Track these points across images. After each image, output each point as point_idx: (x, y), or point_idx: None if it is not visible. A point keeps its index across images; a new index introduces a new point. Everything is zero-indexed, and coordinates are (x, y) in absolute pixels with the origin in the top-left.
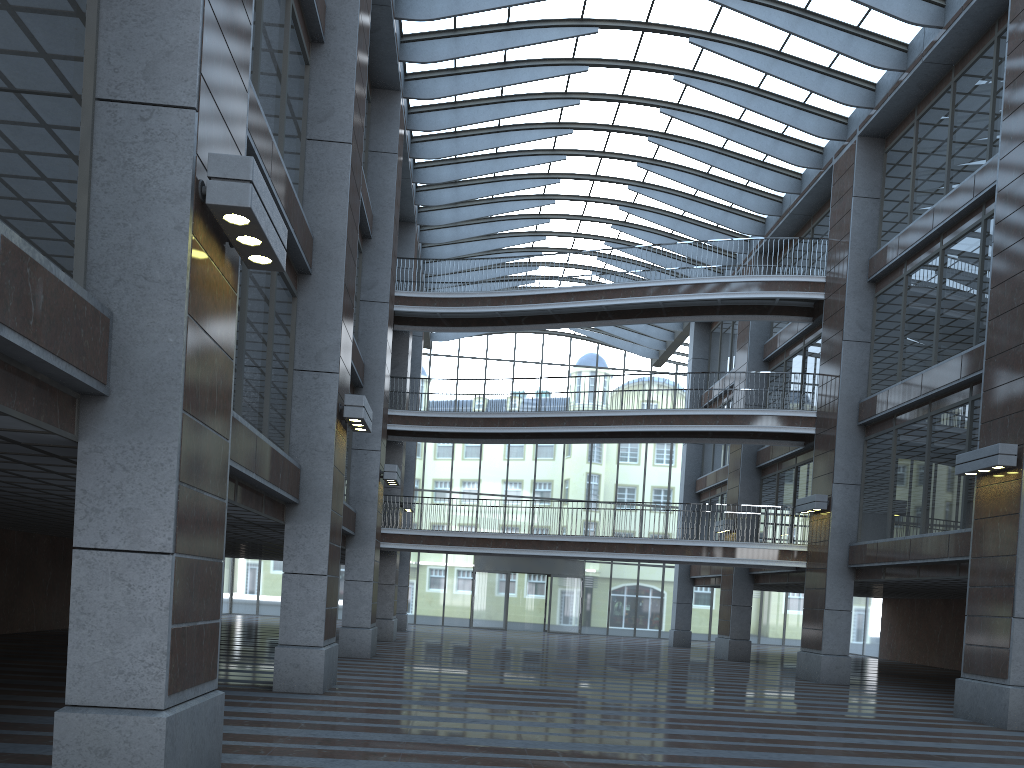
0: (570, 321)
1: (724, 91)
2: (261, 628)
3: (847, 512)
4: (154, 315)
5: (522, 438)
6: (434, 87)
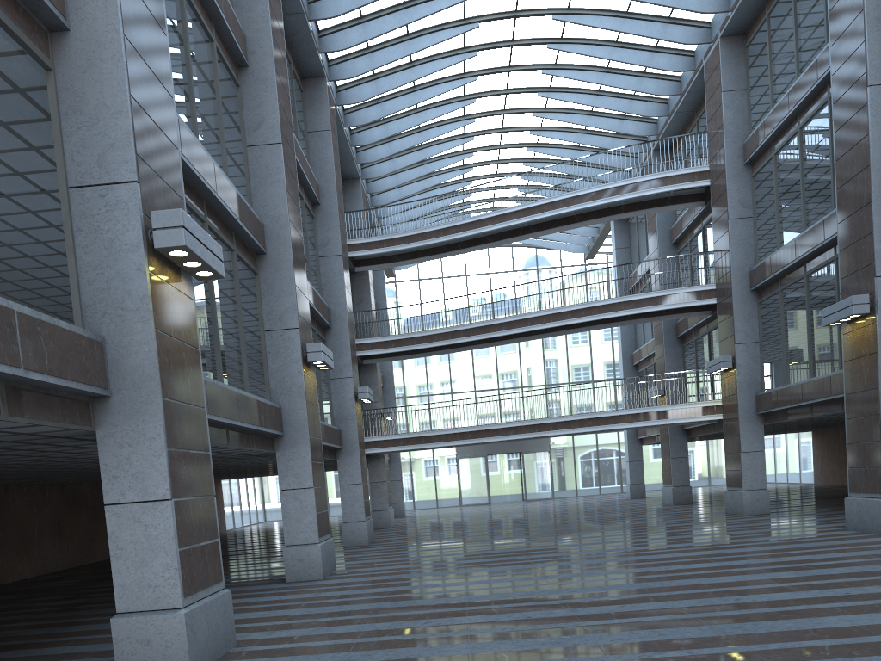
0: (498, 239)
1: (598, 20)
2: None
3: (750, 367)
4: (132, 334)
5: (472, 345)
6: (353, 67)
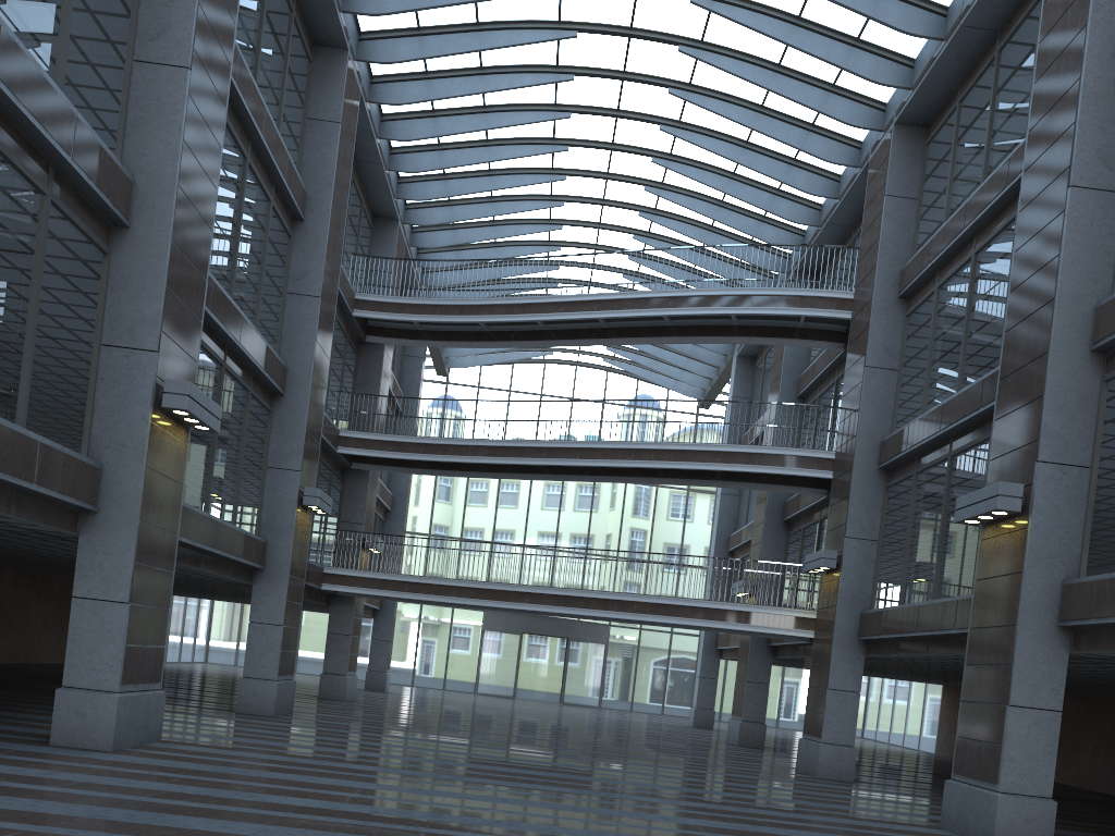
0: (565, 338)
1: (738, 66)
2: (208, 678)
3: (860, 573)
4: None
5: (503, 472)
6: (393, 49)
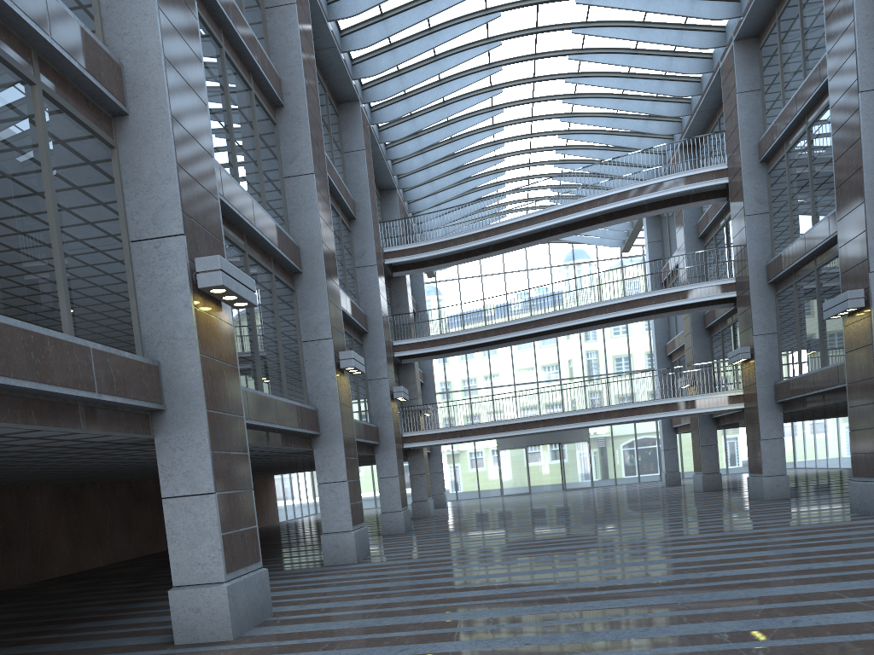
0: (527, 241)
1: (615, 31)
2: None
3: (769, 357)
4: (181, 358)
5: (504, 342)
6: (385, 89)
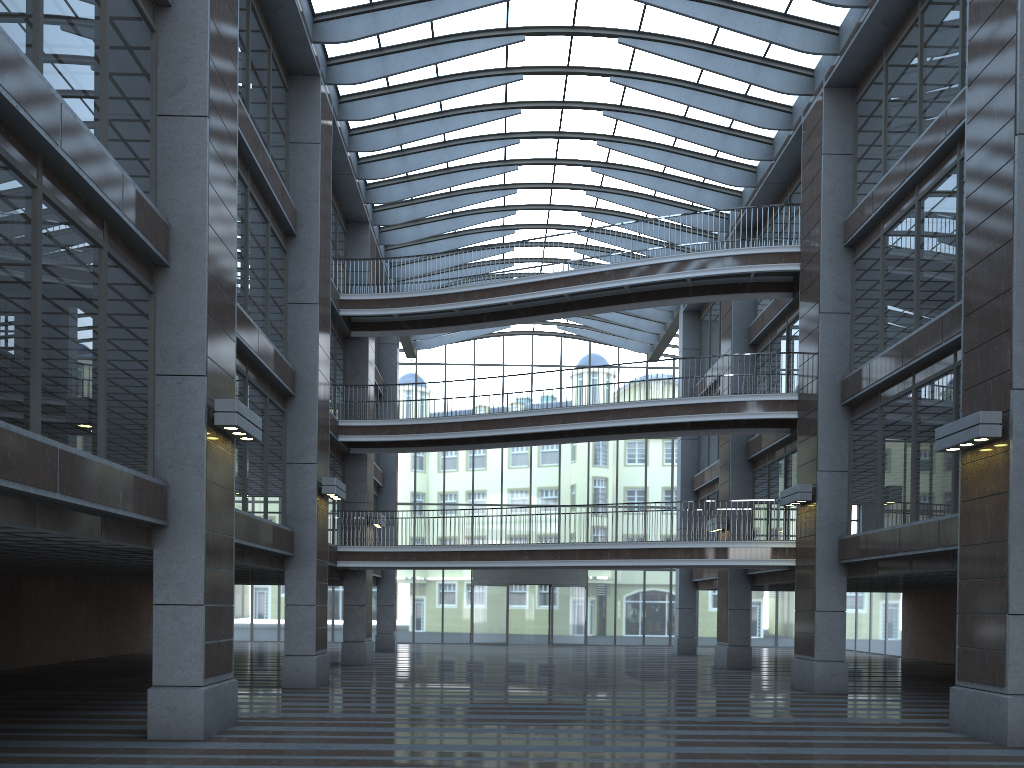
0: (533, 315)
1: (675, 51)
2: (236, 657)
3: (835, 502)
4: None
5: (490, 442)
6: (359, 70)
